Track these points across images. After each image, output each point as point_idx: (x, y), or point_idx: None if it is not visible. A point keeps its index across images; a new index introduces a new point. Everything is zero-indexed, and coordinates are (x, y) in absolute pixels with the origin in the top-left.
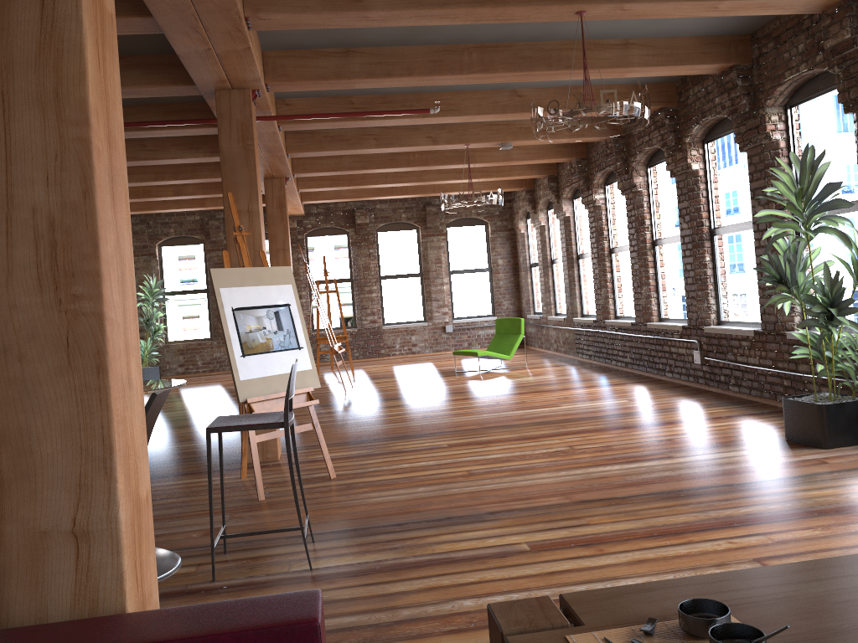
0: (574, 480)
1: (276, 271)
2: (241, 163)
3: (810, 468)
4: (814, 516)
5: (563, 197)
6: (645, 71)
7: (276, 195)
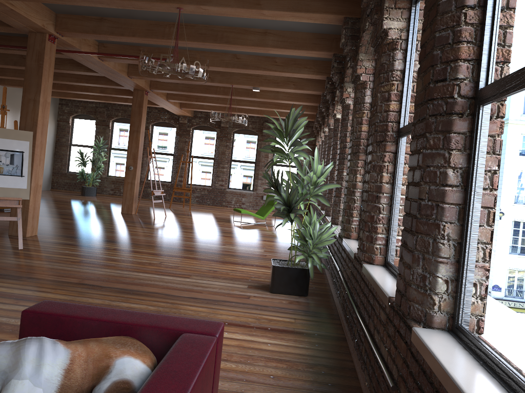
0: (110, 275)
1: (21, 133)
2: (35, 73)
3: (231, 298)
4: None
5: (322, 127)
6: (279, 51)
7: (138, 100)
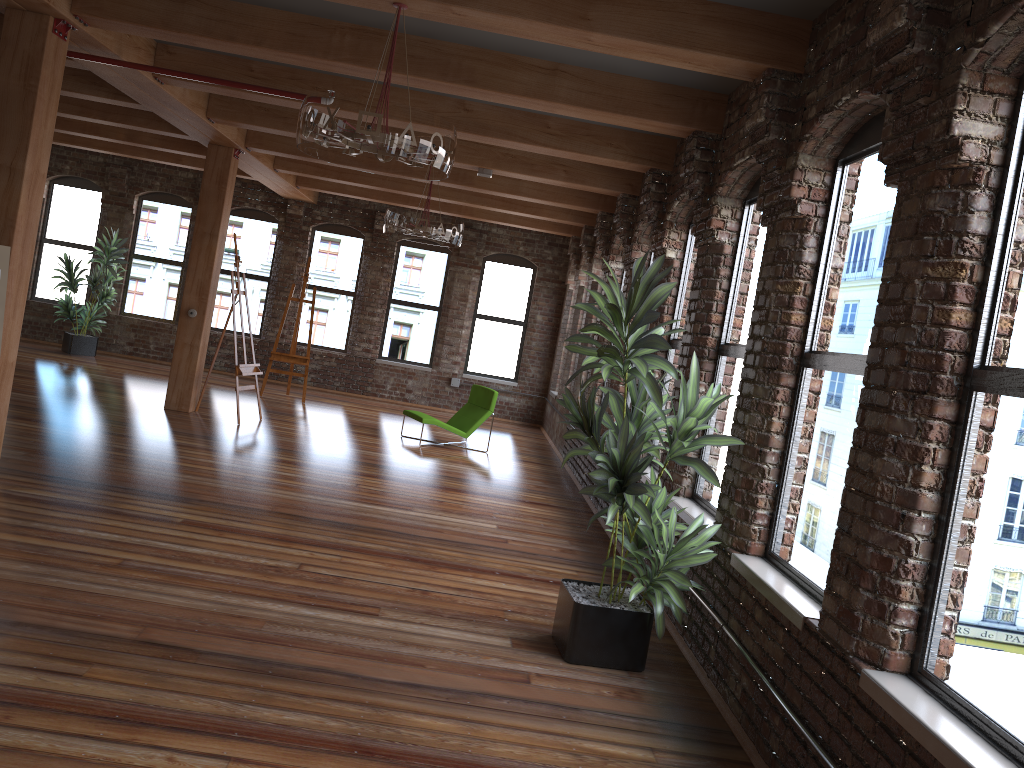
0: (202, 611)
1: None
2: (16, 106)
3: (494, 683)
4: (346, 755)
5: (596, 256)
6: (578, 112)
7: (218, 167)
